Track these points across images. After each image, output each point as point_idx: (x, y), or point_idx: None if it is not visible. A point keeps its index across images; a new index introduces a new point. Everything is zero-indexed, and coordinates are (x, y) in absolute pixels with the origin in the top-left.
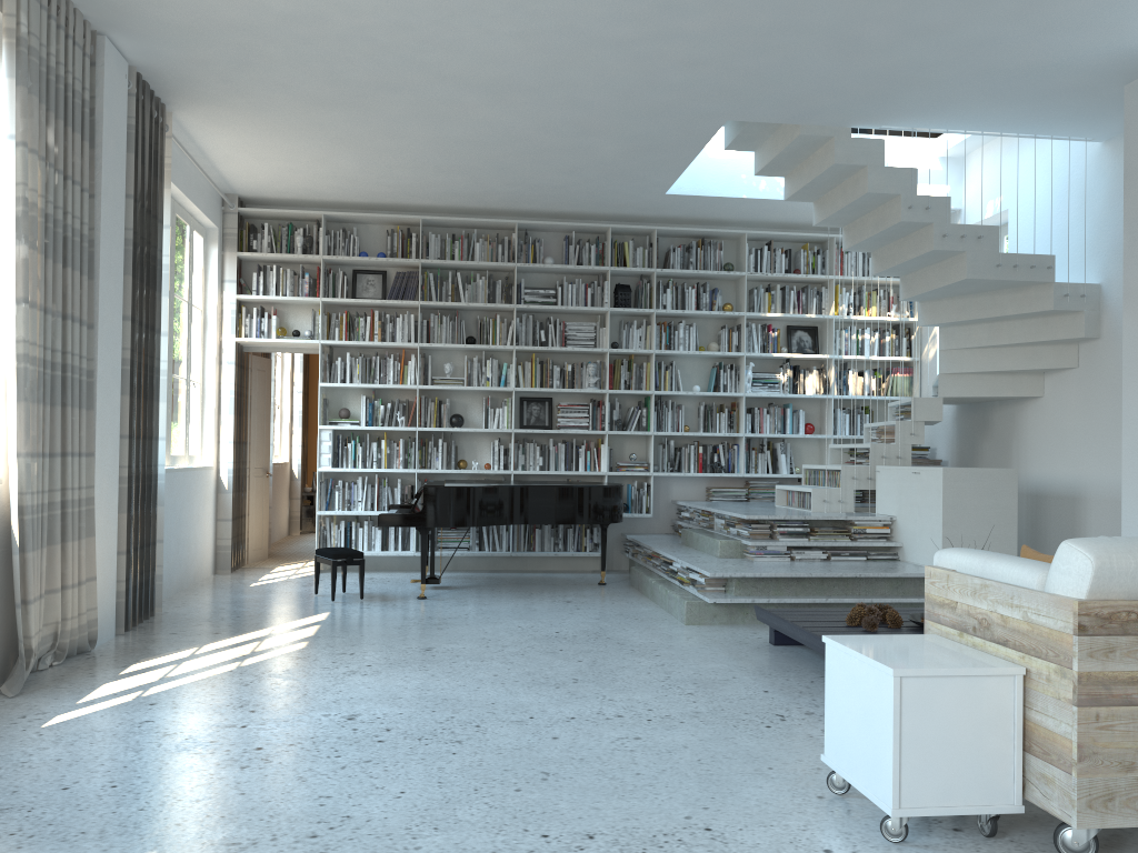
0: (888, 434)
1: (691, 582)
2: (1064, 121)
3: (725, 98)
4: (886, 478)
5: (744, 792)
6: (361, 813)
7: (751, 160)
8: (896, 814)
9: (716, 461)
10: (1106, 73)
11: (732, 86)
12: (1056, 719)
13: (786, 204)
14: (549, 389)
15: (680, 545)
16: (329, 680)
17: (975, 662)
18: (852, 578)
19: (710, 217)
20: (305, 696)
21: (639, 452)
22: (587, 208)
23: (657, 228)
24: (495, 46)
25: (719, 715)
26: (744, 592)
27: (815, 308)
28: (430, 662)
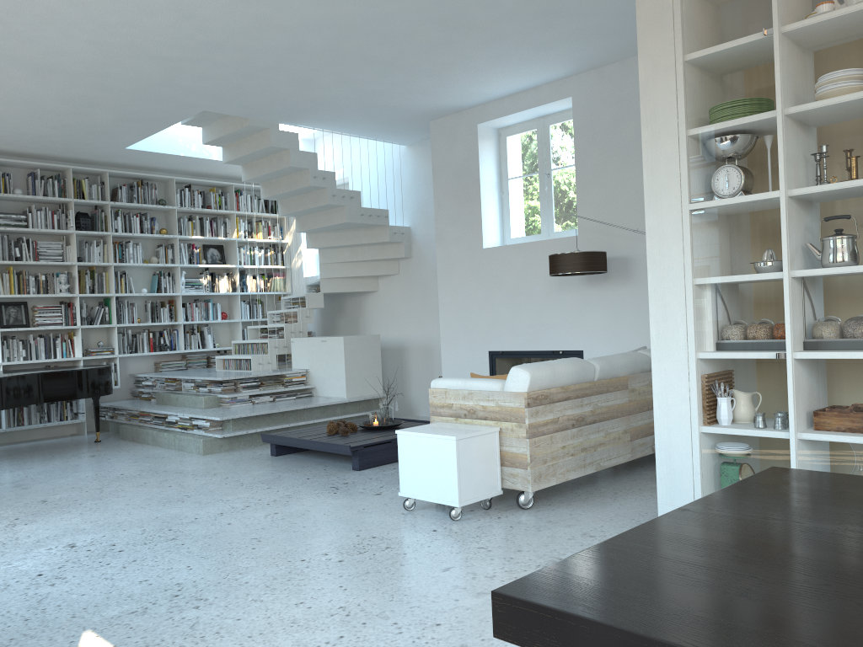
0: (292, 317)
1: (197, 427)
2: (394, 134)
3: (211, 98)
4: (299, 345)
5: (367, 520)
6: (183, 580)
7: (185, 129)
8: (460, 505)
9: (163, 343)
10: (425, 115)
11: (221, 92)
12: (517, 447)
13: (208, 162)
14: (29, 295)
15: (159, 405)
16: (4, 532)
17: (478, 429)
18: (300, 409)
19: (148, 165)
20: (7, 544)
21: (102, 340)
22: (53, 152)
23: (109, 171)
24: (67, 45)
25: (302, 494)
26: (238, 428)
27: (223, 232)
28: (63, 507)
